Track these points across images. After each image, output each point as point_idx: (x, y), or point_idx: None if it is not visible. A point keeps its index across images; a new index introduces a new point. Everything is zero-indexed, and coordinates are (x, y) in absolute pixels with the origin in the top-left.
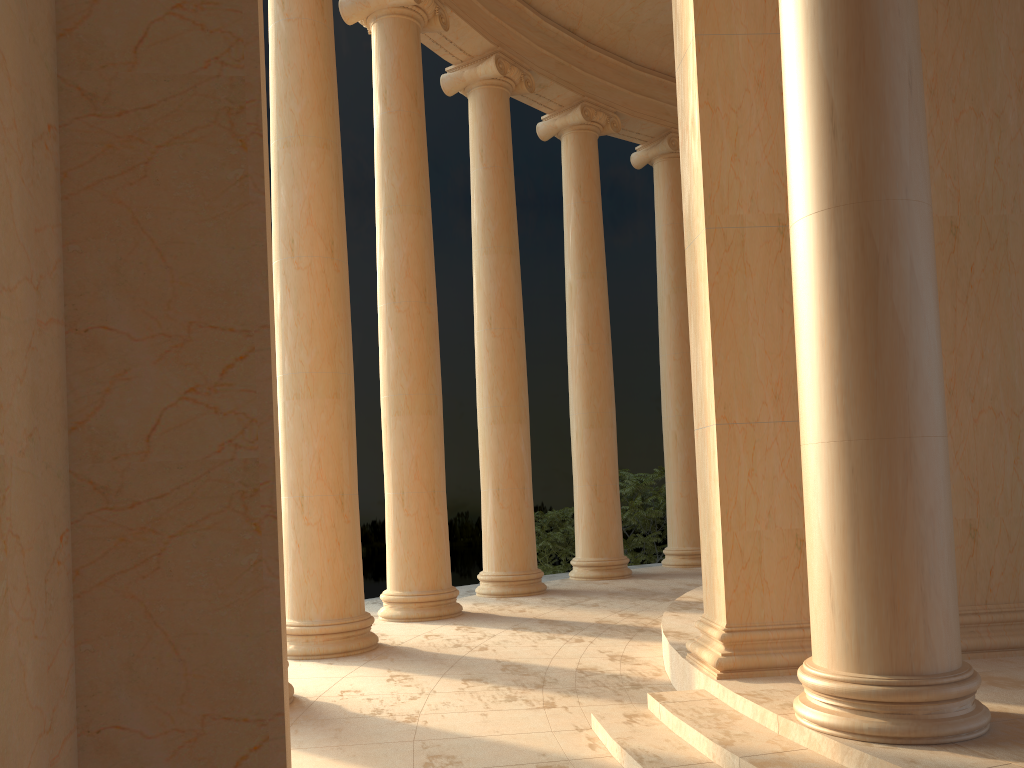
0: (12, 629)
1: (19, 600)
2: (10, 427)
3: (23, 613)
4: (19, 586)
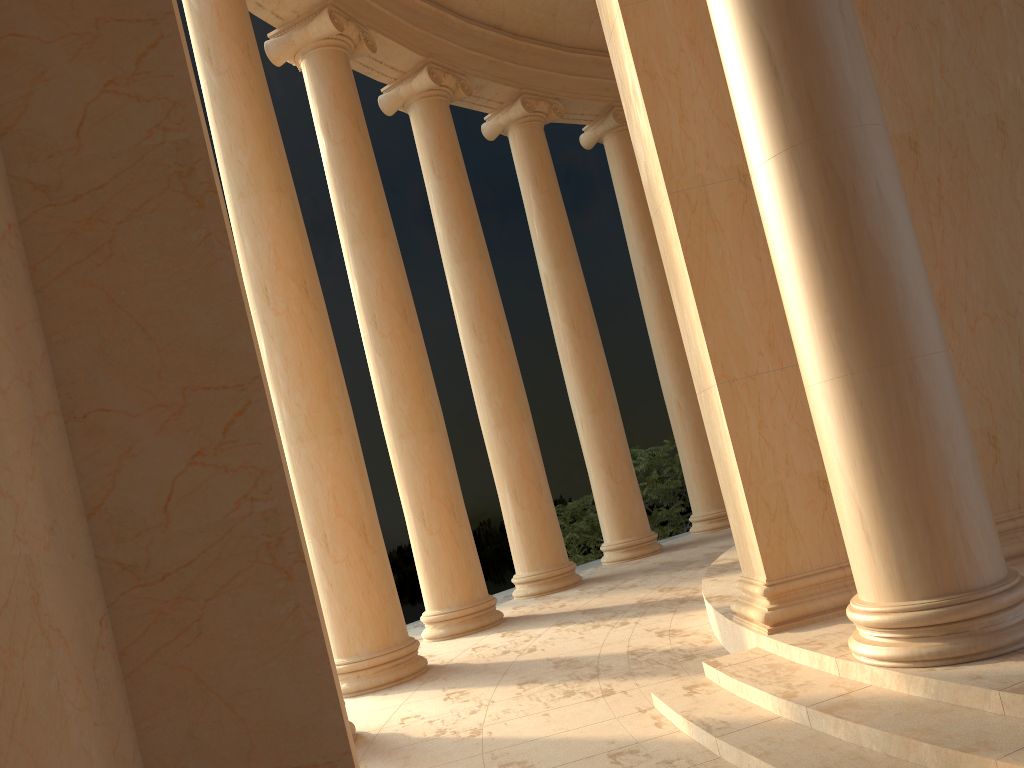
0: (71, 721)
1: (72, 691)
2: (30, 525)
3: (79, 703)
4: (70, 678)
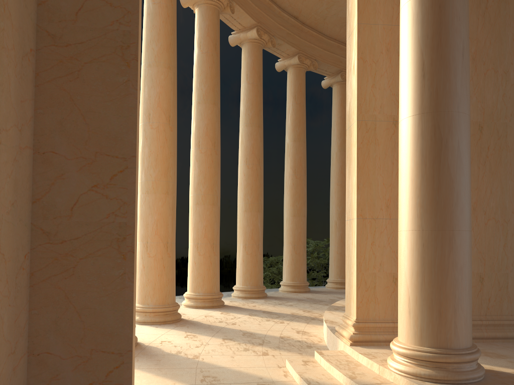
0: None
1: (2, 286)
2: (2, 199)
3: (4, 293)
4: (2, 279)
